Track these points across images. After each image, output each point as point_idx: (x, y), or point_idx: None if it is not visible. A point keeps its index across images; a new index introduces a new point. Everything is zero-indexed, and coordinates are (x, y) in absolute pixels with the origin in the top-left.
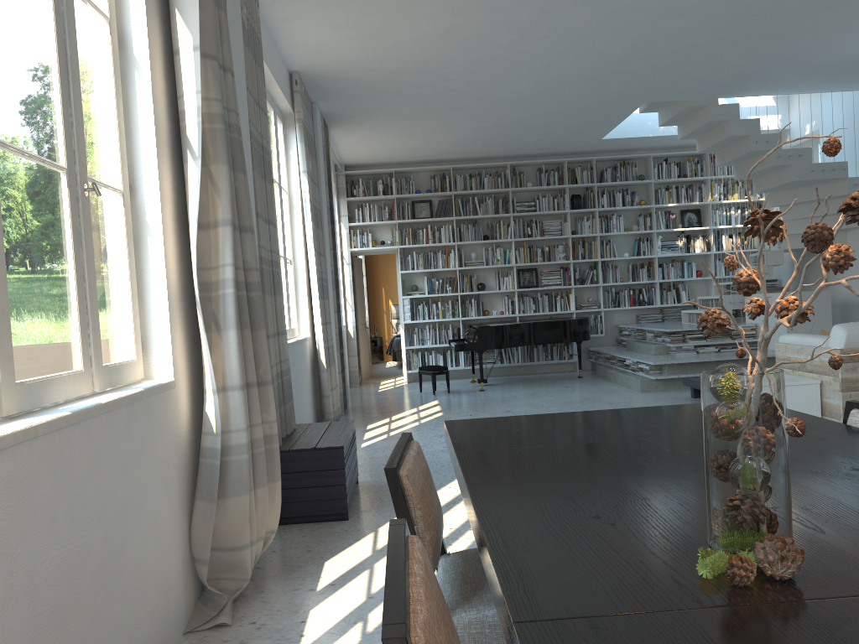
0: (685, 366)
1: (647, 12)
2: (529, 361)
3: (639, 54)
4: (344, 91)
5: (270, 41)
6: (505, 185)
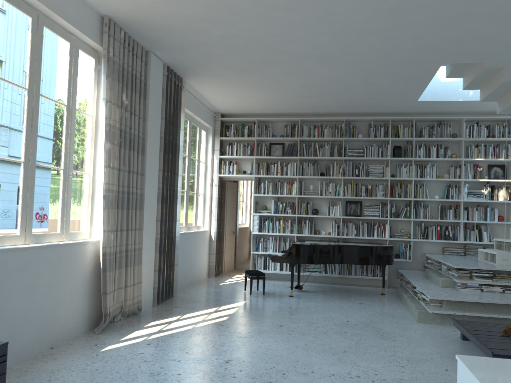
0: (464, 303)
1: None
2: (348, 274)
3: (415, 1)
4: (166, 40)
5: None
6: (340, 135)
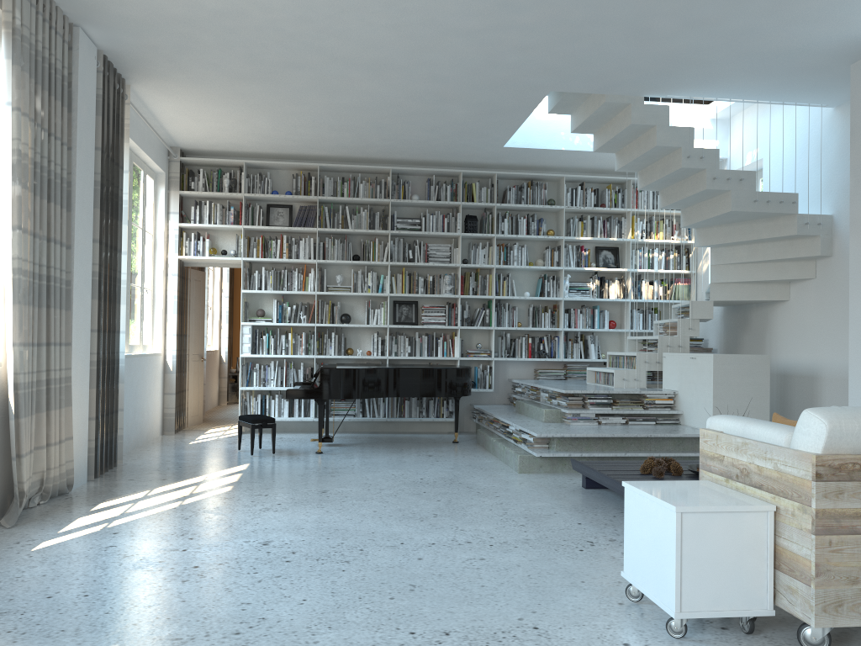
0: (580, 441)
1: None
2: (399, 417)
3: None
4: (113, 9)
5: None
6: (385, 195)
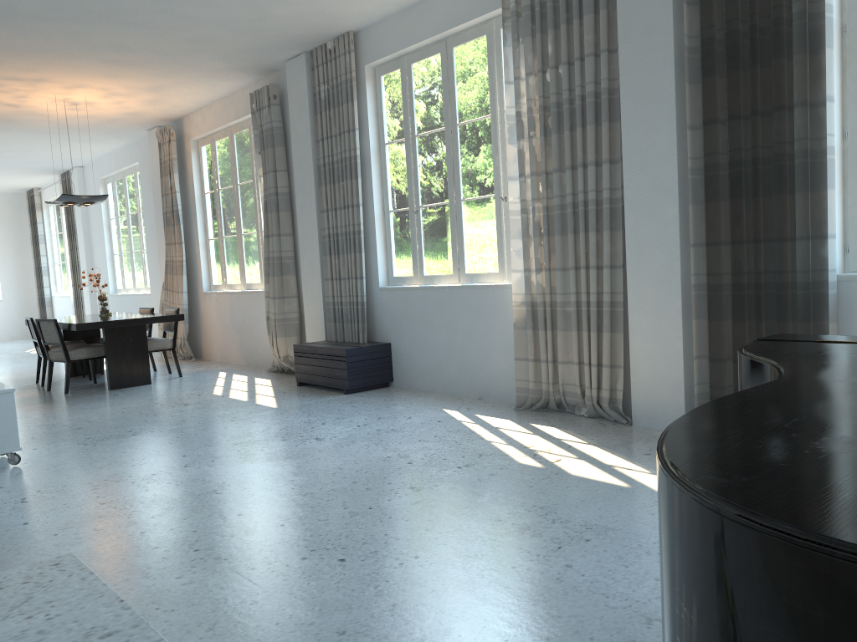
0: None
1: None
2: None
3: None
4: None
5: (427, 5)
6: None
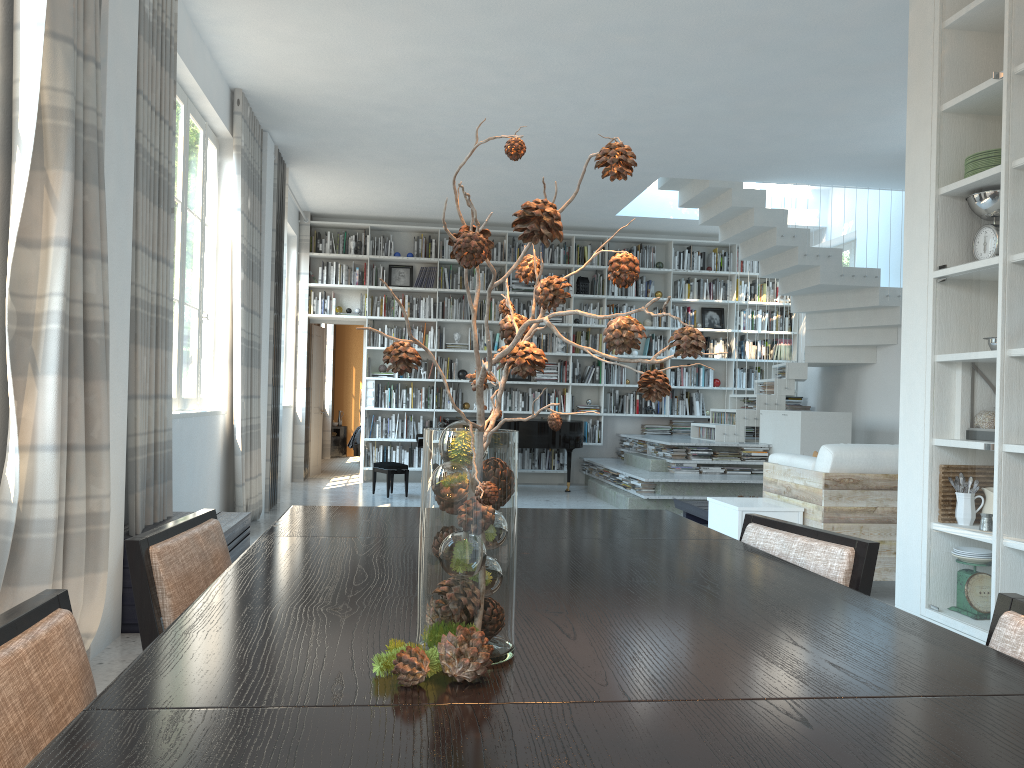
0: (683, 486)
1: (651, 69)
2: None
3: (648, 117)
4: (301, 121)
5: (202, 47)
6: (501, 258)
